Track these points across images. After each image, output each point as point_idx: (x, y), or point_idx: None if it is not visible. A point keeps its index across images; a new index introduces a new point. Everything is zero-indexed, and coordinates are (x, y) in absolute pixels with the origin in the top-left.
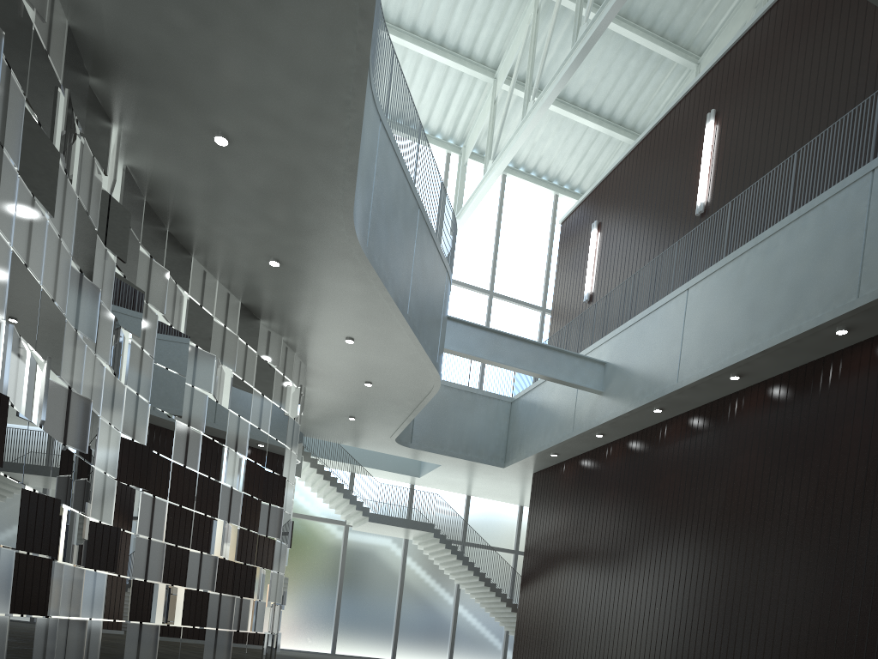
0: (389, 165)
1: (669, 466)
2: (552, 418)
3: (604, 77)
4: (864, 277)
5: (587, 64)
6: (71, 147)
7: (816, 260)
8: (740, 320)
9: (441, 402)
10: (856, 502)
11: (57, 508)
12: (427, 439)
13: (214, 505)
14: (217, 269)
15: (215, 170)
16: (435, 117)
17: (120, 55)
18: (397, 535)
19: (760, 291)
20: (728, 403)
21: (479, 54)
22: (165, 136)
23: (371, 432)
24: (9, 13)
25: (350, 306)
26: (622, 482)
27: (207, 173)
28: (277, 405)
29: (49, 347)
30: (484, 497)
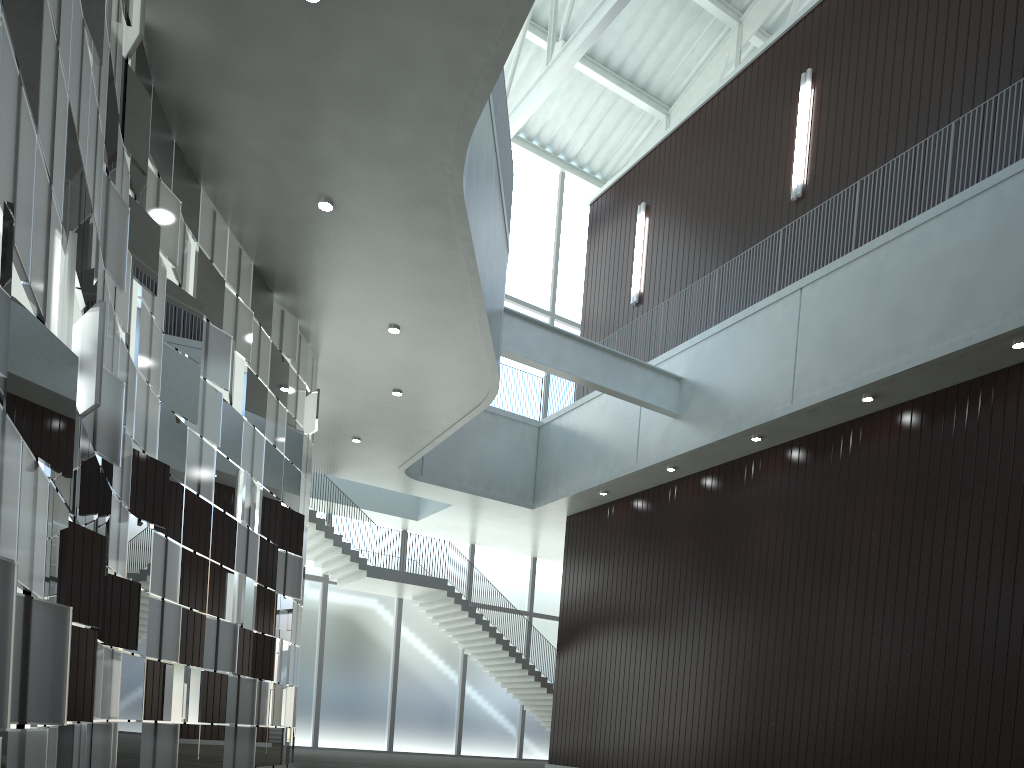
0: None
1: (767, 507)
2: (604, 447)
3: (629, 26)
4: None
5: None
6: None
7: (990, 256)
8: (881, 328)
9: None
10: None
11: (103, 550)
12: (441, 471)
13: (231, 552)
14: (233, 210)
15: (283, 44)
16: None
17: None
18: (394, 594)
19: (909, 292)
20: (849, 431)
21: None
22: None
23: (376, 460)
24: None
25: (413, 279)
26: (699, 527)
27: (268, 48)
28: (291, 415)
29: (88, 288)
30: (492, 546)
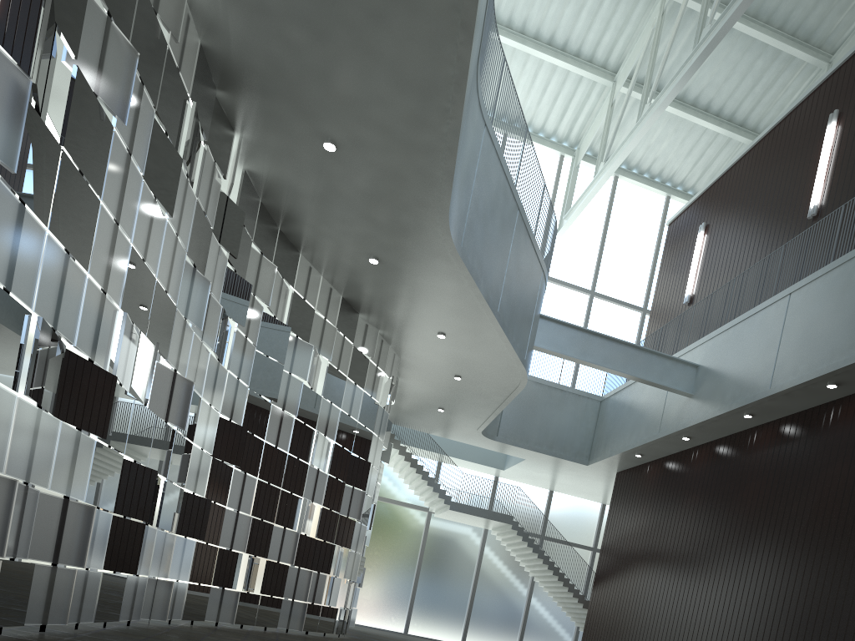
0: (491, 168)
1: (755, 473)
2: (639, 418)
3: (727, 78)
4: None
5: (711, 66)
6: (194, 153)
7: None
8: (842, 327)
9: (530, 397)
10: None
11: (154, 478)
12: (513, 433)
13: (300, 485)
14: (321, 266)
15: (323, 174)
16: (551, 120)
17: (244, 70)
18: (476, 525)
19: None
20: (823, 412)
21: (600, 58)
22: (280, 143)
23: (459, 424)
24: (146, 36)
25: (442, 303)
26: (705, 487)
27: (315, 177)
28: (368, 394)
29: (158, 334)
30: (567, 493)
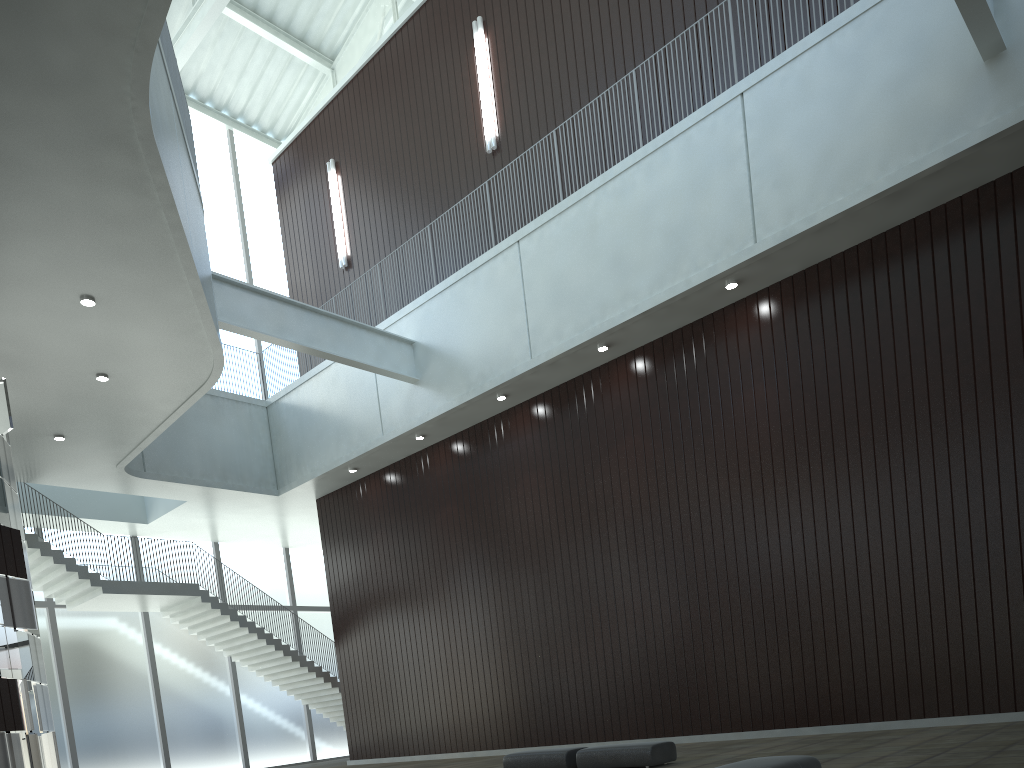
0: None
1: (525, 465)
2: (344, 421)
3: None
4: (759, 219)
5: None
6: None
7: (692, 200)
8: (604, 276)
9: None
10: (778, 476)
11: None
12: (167, 465)
13: None
14: None
15: None
16: None
17: None
18: (139, 609)
19: (623, 240)
20: (589, 382)
21: None
22: None
23: (87, 459)
24: None
25: (103, 238)
26: (460, 494)
27: None
28: None
29: None
30: (238, 541)
